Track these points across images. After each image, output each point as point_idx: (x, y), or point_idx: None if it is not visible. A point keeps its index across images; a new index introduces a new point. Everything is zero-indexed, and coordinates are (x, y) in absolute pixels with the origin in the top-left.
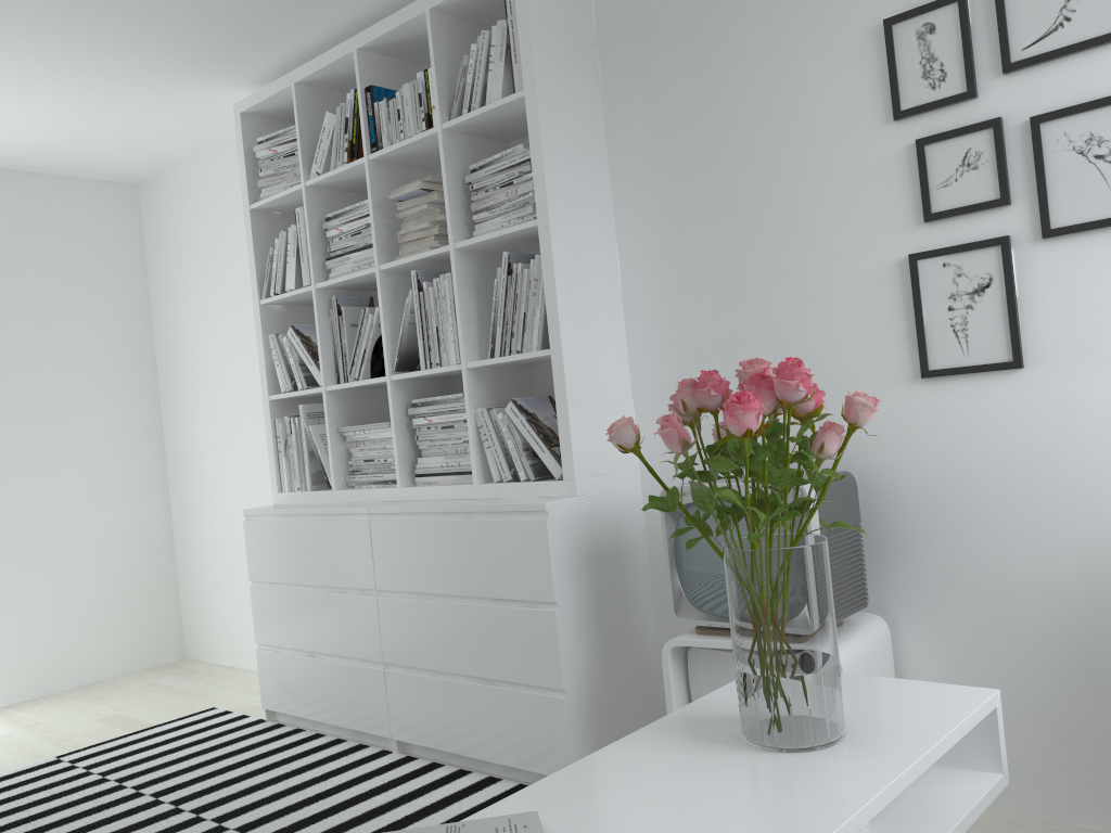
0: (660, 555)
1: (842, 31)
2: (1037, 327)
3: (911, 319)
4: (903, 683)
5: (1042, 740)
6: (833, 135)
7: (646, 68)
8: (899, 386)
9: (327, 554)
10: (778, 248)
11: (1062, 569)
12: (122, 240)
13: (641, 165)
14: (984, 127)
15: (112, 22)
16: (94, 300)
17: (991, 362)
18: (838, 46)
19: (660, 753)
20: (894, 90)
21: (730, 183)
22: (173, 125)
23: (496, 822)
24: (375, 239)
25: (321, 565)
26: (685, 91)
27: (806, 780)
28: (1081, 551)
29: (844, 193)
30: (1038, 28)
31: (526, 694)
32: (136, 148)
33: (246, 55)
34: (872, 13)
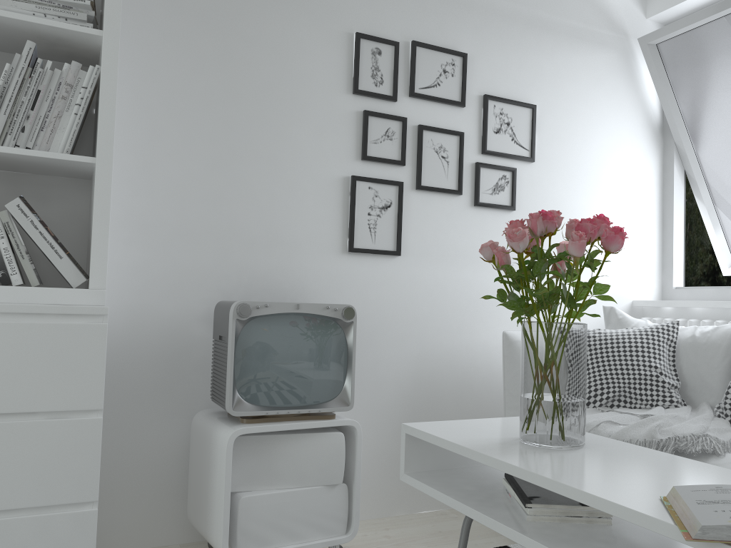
0: (110, 371)
1: (329, 24)
2: (407, 235)
3: (346, 215)
4: (490, 420)
5: (383, 469)
6: (315, 84)
7: None
8: (333, 255)
9: None
10: (265, 142)
11: (403, 369)
12: None
13: (152, 31)
14: (399, 119)
15: None
16: None
17: (385, 250)
18: (325, 31)
19: (550, 462)
20: (357, 76)
21: (234, 82)
22: None
23: (699, 493)
24: None
25: None
26: None
27: (628, 453)
28: (413, 358)
29: (316, 123)
30: (427, 82)
31: (36, 518)
32: None
33: None
34: (348, 24)
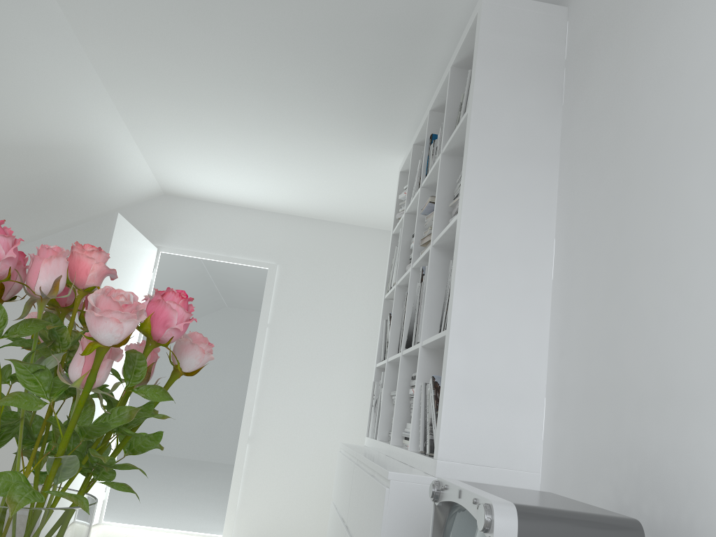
0: None
1: None
2: None
3: None
4: None
5: None
6: (710, 82)
7: (588, 73)
8: None
9: (344, 486)
10: (654, 229)
11: None
12: (385, 266)
13: (575, 163)
14: None
15: (301, 113)
16: (360, 300)
17: None
18: None
19: None
20: None
21: (627, 164)
22: (389, 187)
23: None
24: (414, 244)
25: (342, 495)
26: (607, 83)
27: None
28: None
29: (715, 149)
30: None
31: None
32: (382, 205)
33: (391, 130)
34: None
